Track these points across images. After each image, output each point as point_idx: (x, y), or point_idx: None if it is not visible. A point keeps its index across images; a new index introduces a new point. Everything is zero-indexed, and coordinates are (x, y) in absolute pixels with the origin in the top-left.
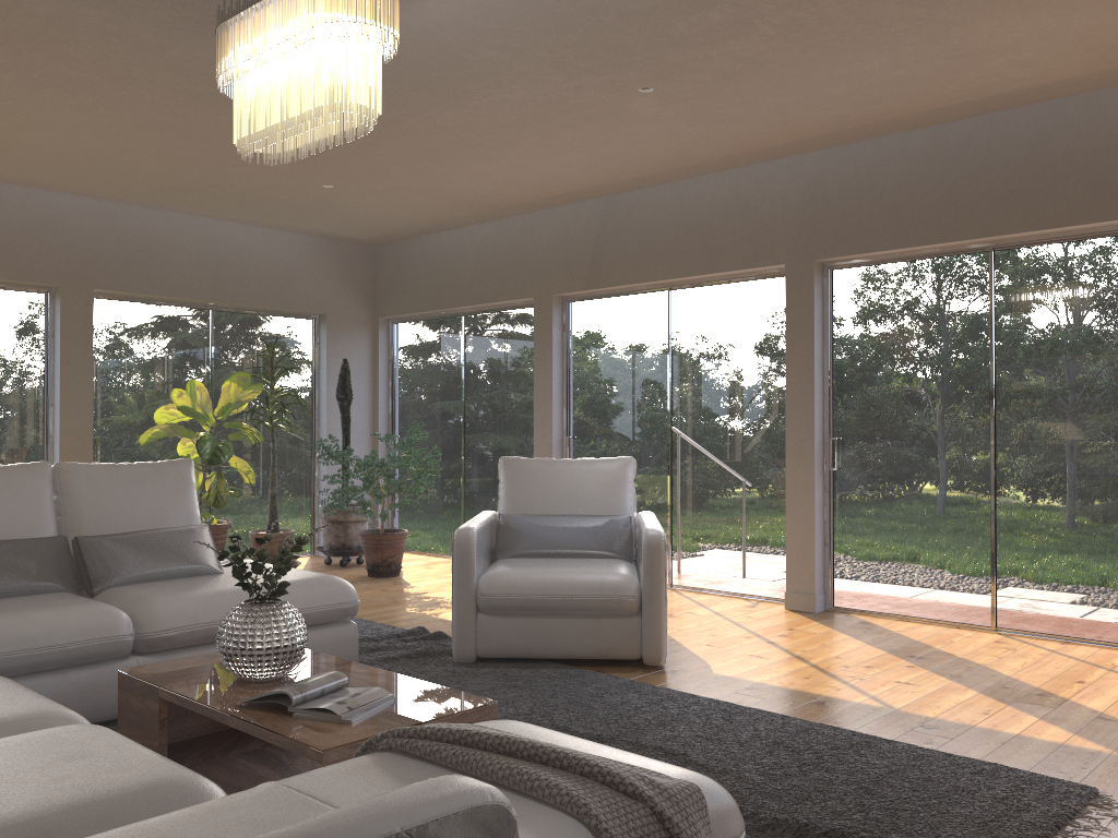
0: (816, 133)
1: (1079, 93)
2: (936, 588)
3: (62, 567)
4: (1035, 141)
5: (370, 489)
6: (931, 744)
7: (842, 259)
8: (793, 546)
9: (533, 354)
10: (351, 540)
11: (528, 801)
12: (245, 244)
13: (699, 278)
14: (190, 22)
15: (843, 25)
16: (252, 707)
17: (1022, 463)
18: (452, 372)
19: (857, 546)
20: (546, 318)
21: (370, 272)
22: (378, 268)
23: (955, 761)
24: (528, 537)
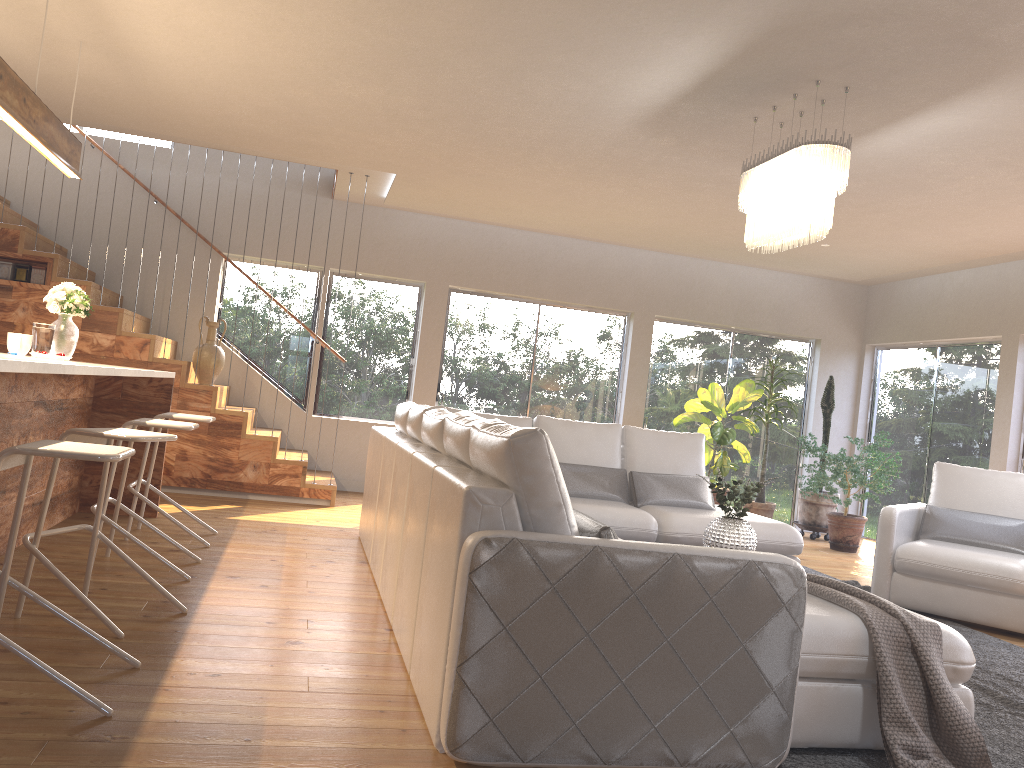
0: None
1: None
2: None
3: (622, 487)
4: None
5: (836, 479)
6: None
7: None
8: None
9: (998, 383)
10: (820, 519)
11: (836, 606)
12: (762, 284)
13: None
14: (729, 158)
15: None
16: None
17: None
18: (924, 394)
19: None
20: (1011, 353)
21: (862, 306)
22: (869, 304)
23: None
24: (948, 525)
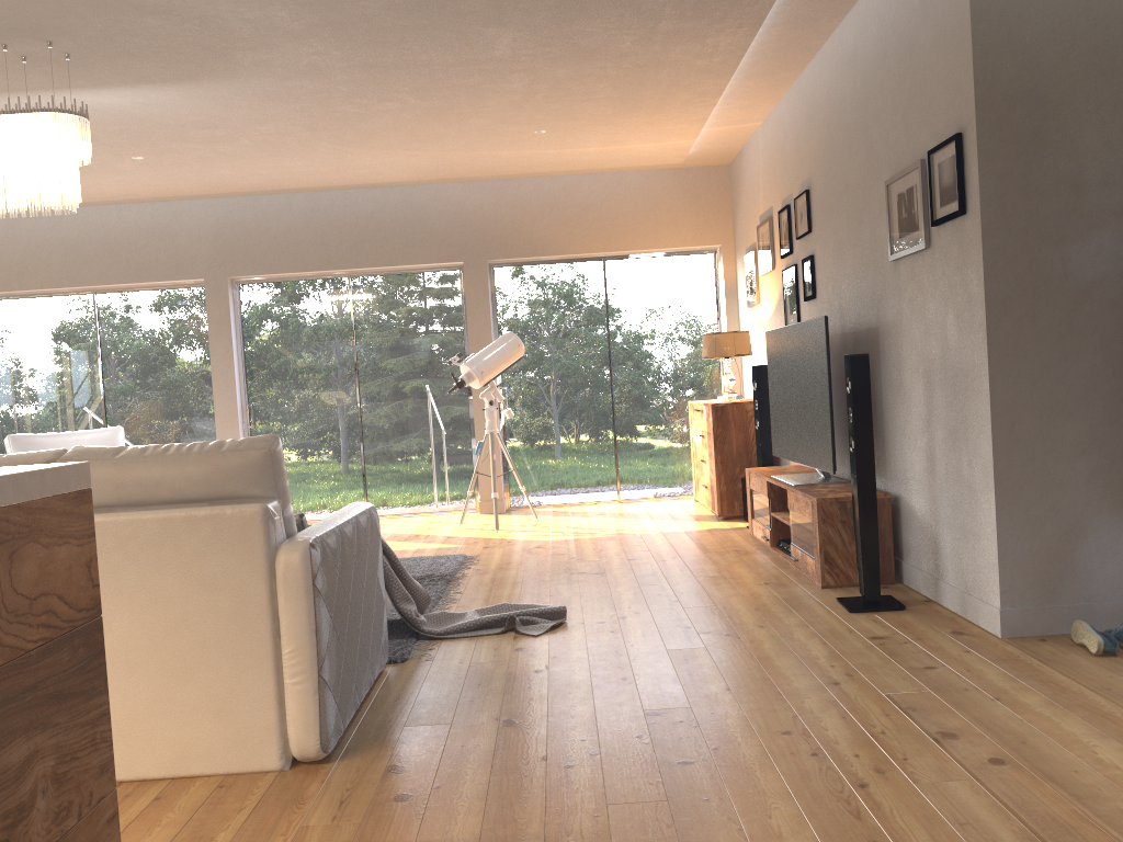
0: (236, 191)
1: (397, 186)
2: (329, 498)
3: None
4: (374, 211)
5: None
6: None
7: (248, 277)
8: None
9: None
10: None
11: None
12: None
13: (124, 285)
14: None
15: (292, 146)
16: None
17: (377, 411)
18: None
19: None
20: None
21: None
22: None
23: (401, 559)
24: None
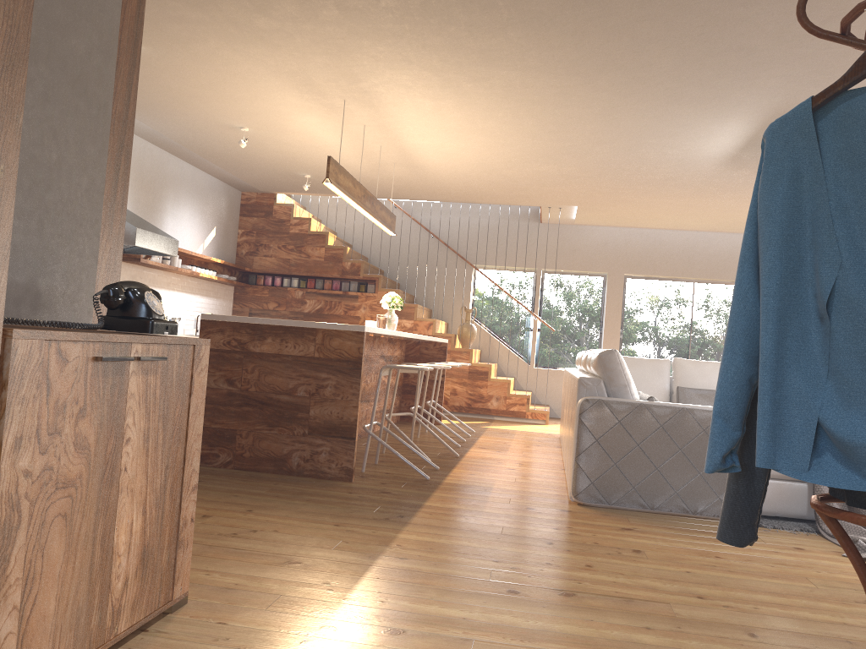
0: None
1: None
2: None
3: None
4: None
5: None
6: None
7: None
8: None
9: None
10: None
11: None
12: None
13: None
14: None
15: None
16: None
17: None
18: None
19: None
20: None
21: None
22: None
23: None
24: None
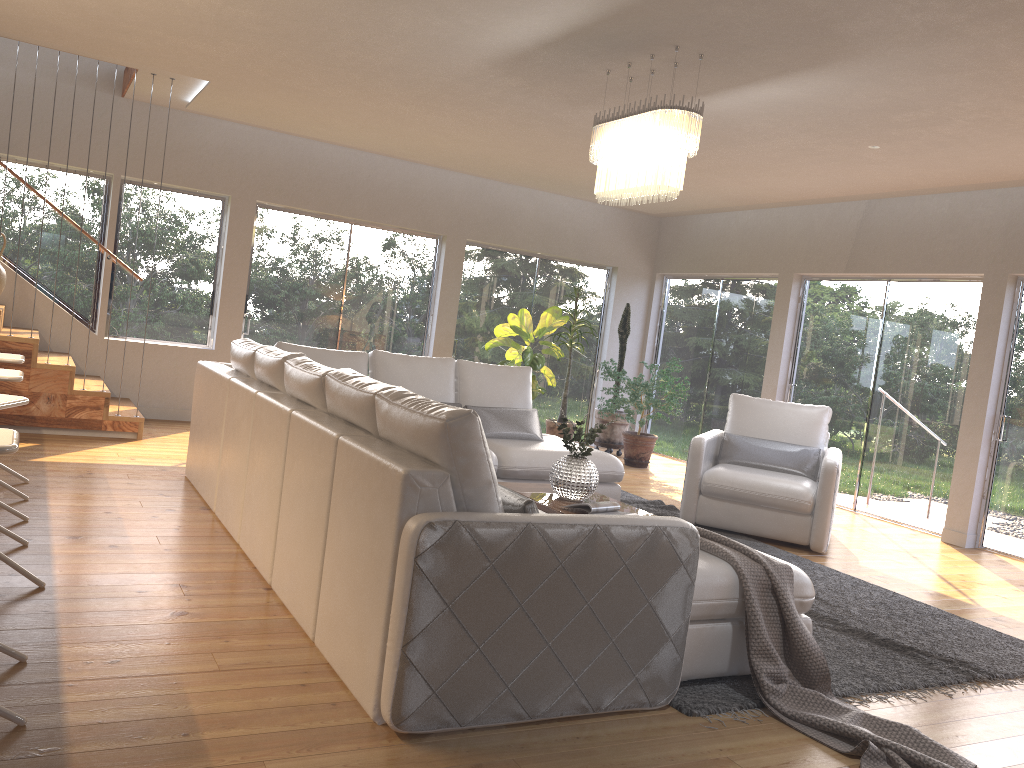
0: (1017, 178)
1: None
2: None
3: None
4: None
5: (635, 402)
6: (992, 627)
7: None
8: (955, 494)
9: (772, 316)
10: (614, 437)
11: (707, 553)
12: (567, 212)
13: (913, 275)
14: (571, 102)
15: (1021, 122)
16: (568, 510)
17: None
18: (707, 322)
19: (1009, 502)
20: (786, 290)
21: (654, 237)
22: (660, 235)
23: (1000, 635)
24: (742, 451)
